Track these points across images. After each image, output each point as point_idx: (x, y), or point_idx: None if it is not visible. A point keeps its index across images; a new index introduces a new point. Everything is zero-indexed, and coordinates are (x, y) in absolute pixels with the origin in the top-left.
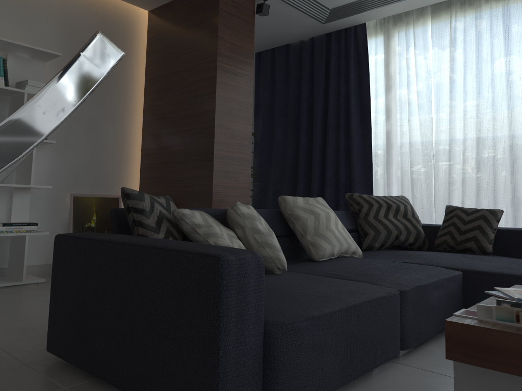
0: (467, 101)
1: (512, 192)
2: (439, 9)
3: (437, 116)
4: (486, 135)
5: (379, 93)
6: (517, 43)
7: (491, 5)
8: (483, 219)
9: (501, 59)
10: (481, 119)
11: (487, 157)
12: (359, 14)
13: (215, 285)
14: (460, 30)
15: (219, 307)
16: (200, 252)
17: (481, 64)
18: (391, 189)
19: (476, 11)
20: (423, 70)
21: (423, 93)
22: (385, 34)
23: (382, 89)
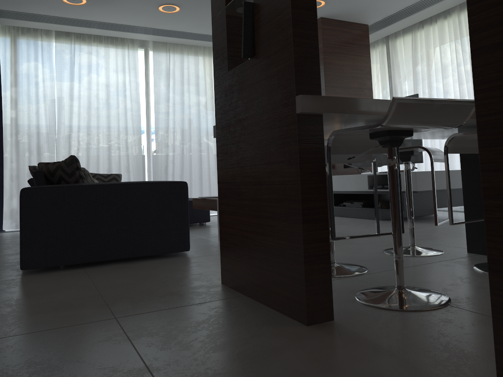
0: (81, 104)
1: (109, 164)
2: (61, 35)
3: (59, 111)
4: (92, 128)
5: (8, 86)
6: (111, 74)
7: (98, 45)
8: (115, 179)
9: (101, 81)
10: (91, 118)
11: (93, 142)
12: (2, 18)
13: (184, 193)
14: (76, 54)
15: (187, 201)
16: (174, 181)
17: (91, 82)
18: (20, 164)
19: (89, 46)
20: (48, 75)
21: (48, 93)
22: (16, 39)
23: (10, 83)
